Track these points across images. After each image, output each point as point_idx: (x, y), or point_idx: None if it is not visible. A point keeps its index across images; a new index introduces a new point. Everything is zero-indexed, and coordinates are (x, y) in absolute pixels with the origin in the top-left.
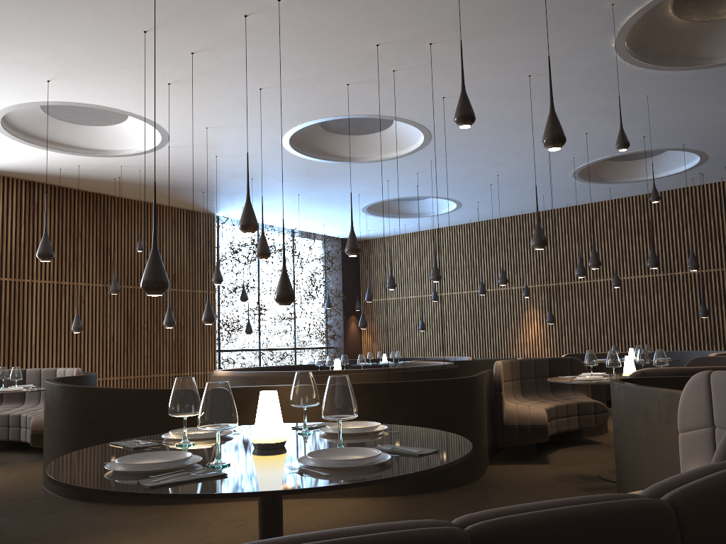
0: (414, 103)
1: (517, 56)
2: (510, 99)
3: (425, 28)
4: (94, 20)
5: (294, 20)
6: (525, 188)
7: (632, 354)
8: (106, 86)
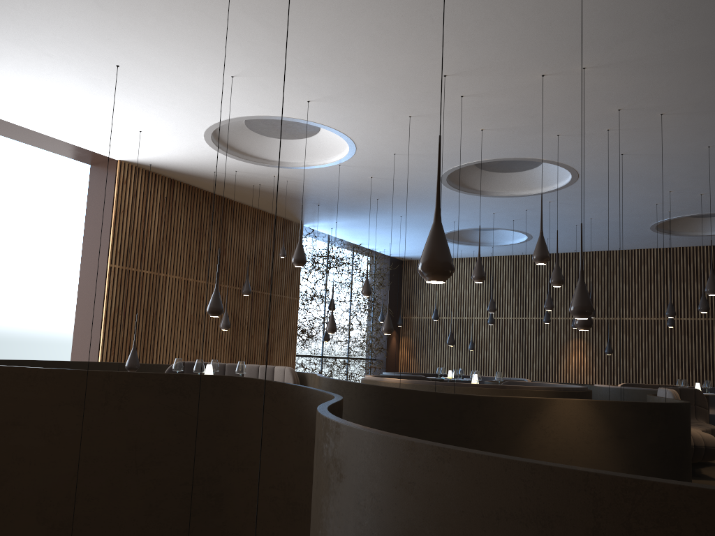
0: (593, 155)
1: None
2: (673, 162)
3: (670, 103)
4: (414, 61)
5: (576, 84)
6: (599, 231)
7: (699, 388)
8: (353, 112)
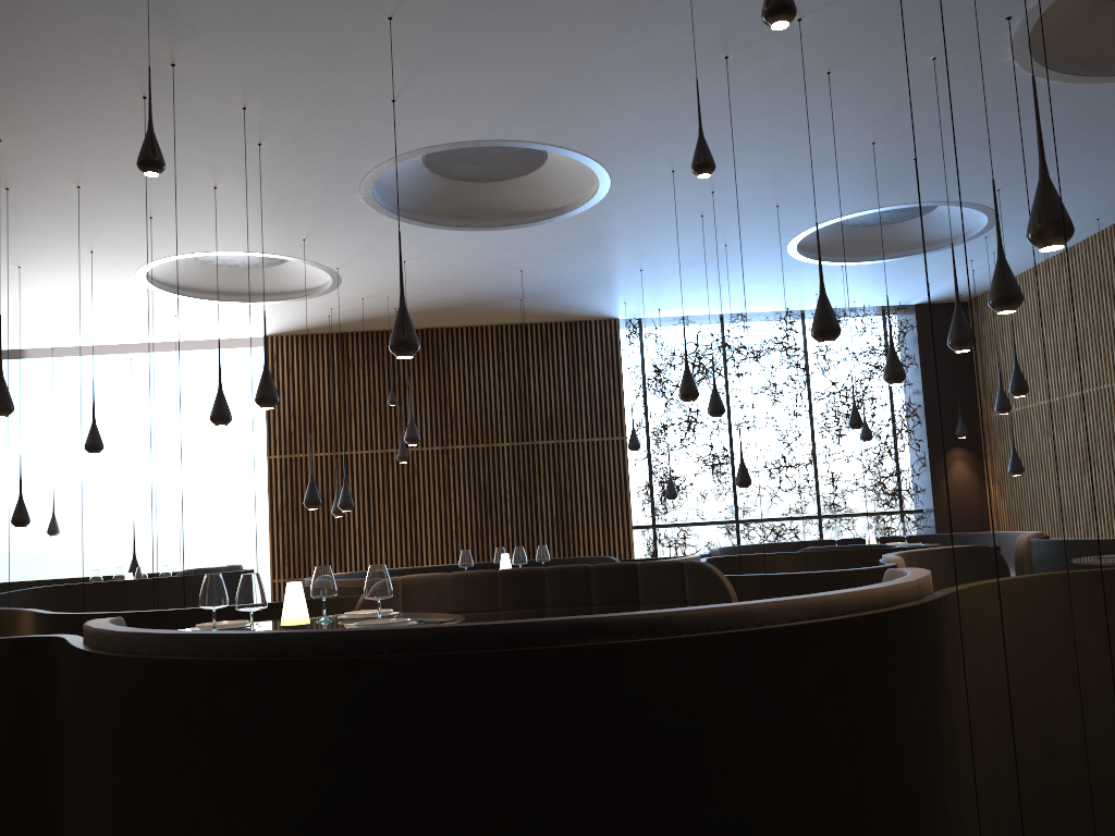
0: (387, 123)
1: (290, 11)
2: (480, 54)
3: (116, 57)
4: None
5: (31, 122)
6: (1026, 139)
7: None
8: (130, 239)
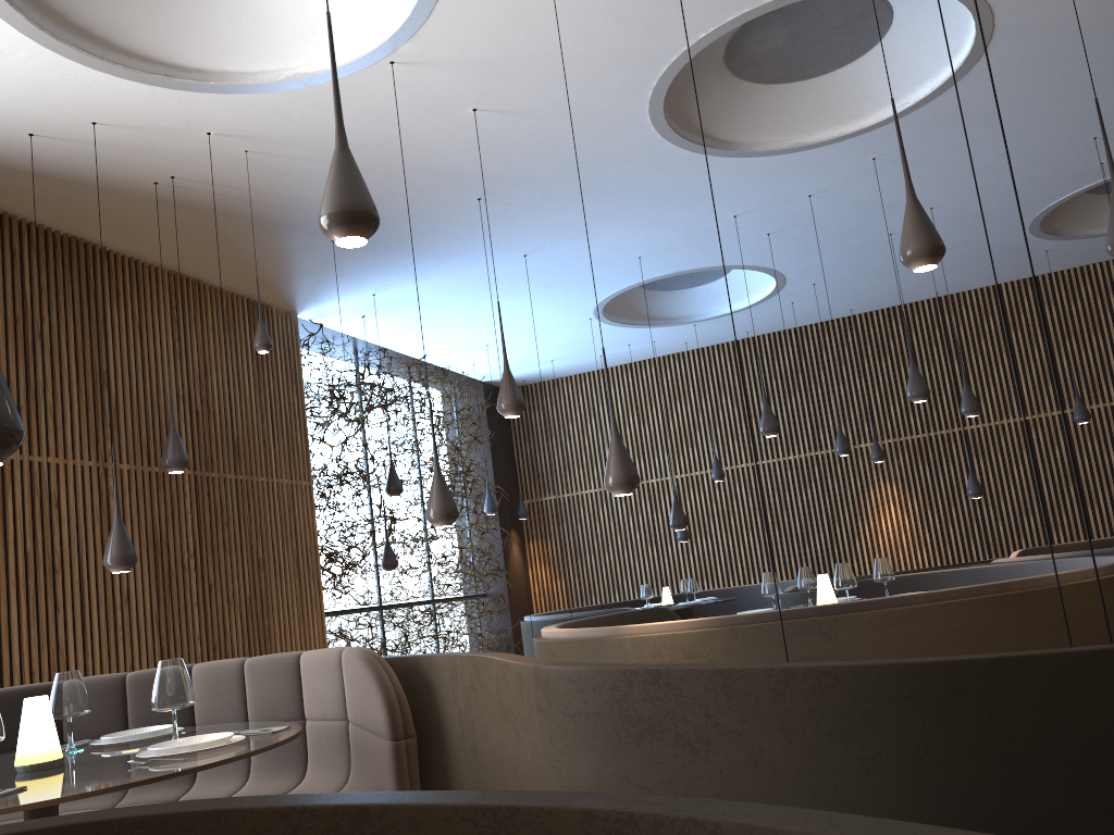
0: None
1: None
2: None
3: None
4: None
5: None
6: None
7: None
8: None
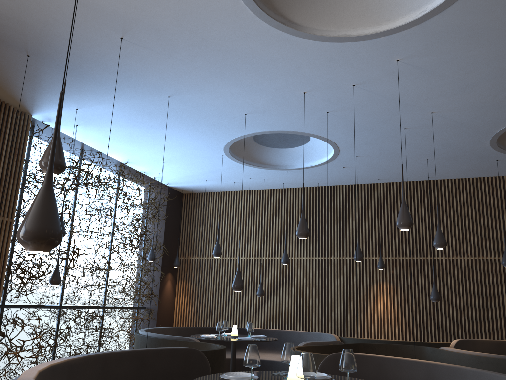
0: None
1: None
2: None
3: None
4: None
5: None
6: (426, 144)
7: None
8: None
